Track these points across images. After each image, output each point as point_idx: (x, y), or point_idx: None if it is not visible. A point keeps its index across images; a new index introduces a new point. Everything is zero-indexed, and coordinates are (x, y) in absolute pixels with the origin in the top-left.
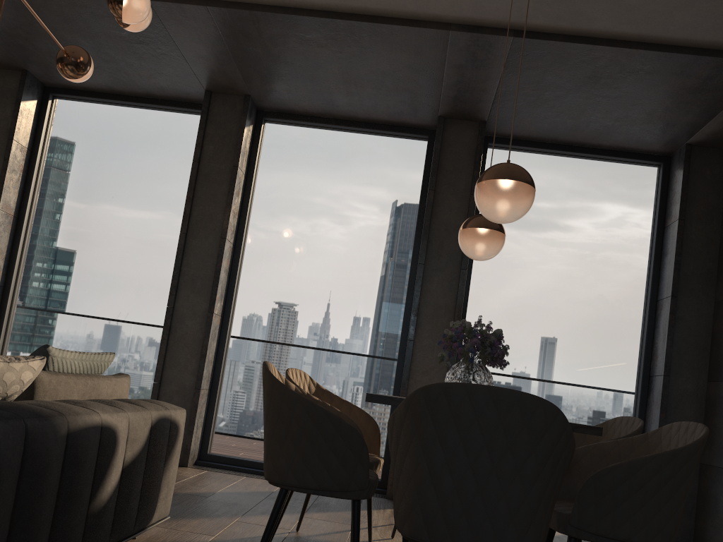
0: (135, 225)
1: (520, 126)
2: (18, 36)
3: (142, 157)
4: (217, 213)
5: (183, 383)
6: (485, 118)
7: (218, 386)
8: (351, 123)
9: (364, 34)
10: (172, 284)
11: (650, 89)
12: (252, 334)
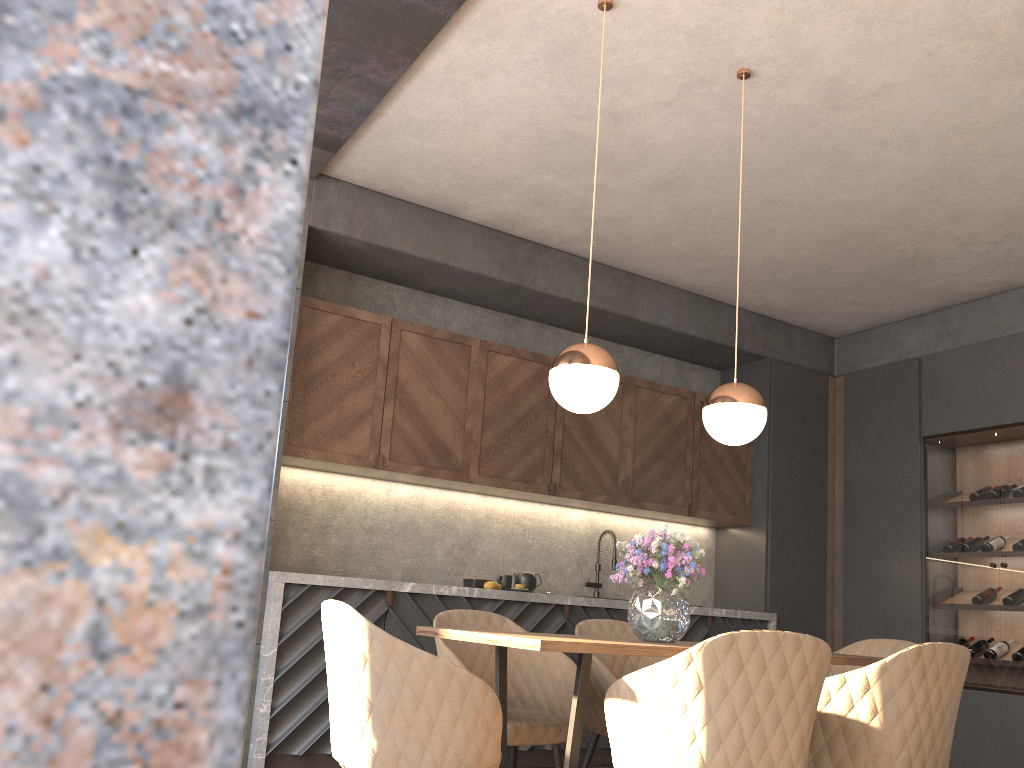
0: None
1: None
2: None
3: None
4: None
5: None
6: None
7: None
8: None
9: None
10: None
11: None
12: None
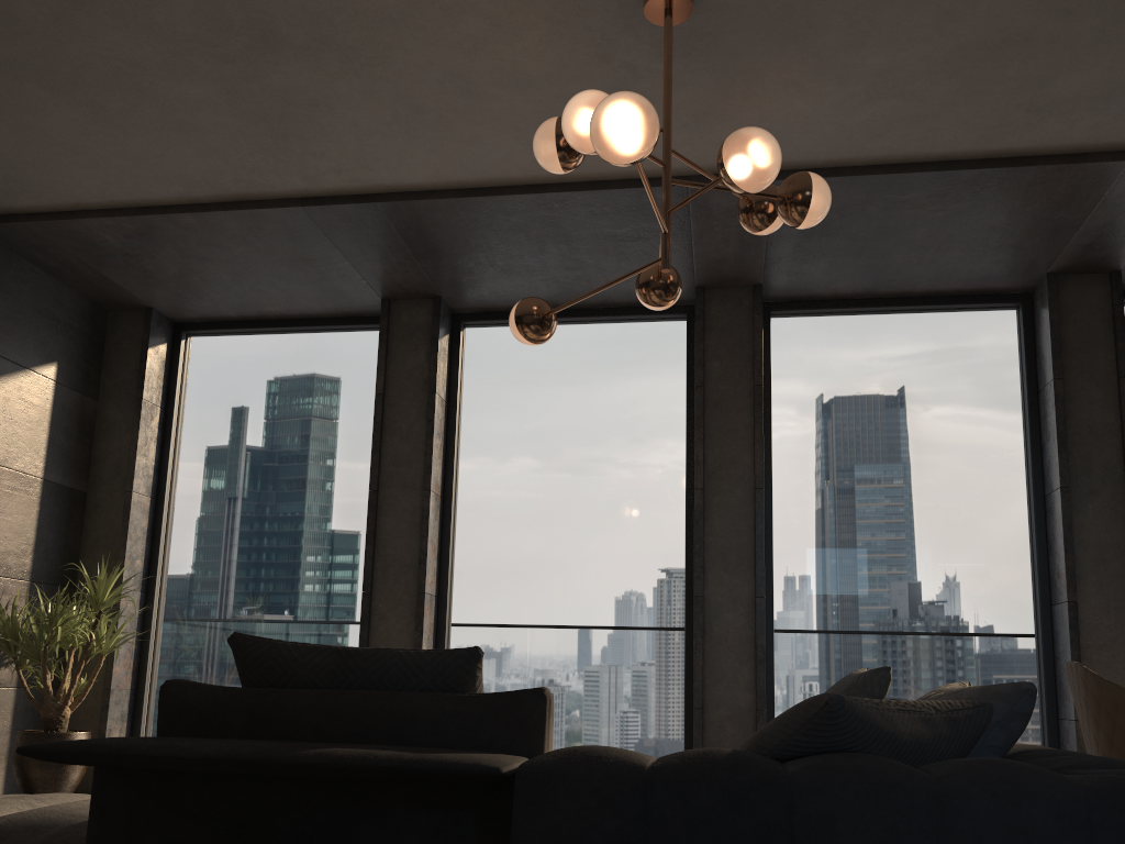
0: (609, 486)
1: None
2: (459, 255)
3: (603, 390)
4: (741, 454)
5: (736, 704)
6: (1120, 267)
7: (774, 703)
8: (901, 301)
9: (993, 182)
10: (696, 563)
11: None
12: (808, 620)
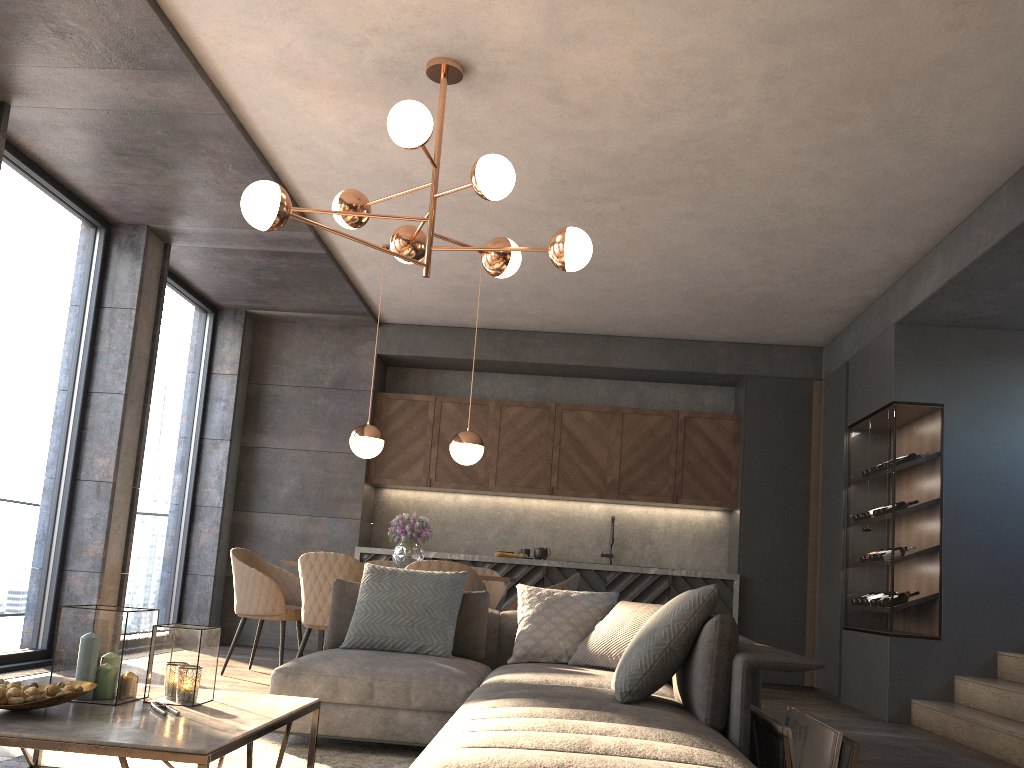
0: None
1: (183, 258)
2: None
3: None
4: None
5: None
6: (175, 245)
7: None
8: (52, 181)
9: None
10: None
11: (306, 294)
12: None
